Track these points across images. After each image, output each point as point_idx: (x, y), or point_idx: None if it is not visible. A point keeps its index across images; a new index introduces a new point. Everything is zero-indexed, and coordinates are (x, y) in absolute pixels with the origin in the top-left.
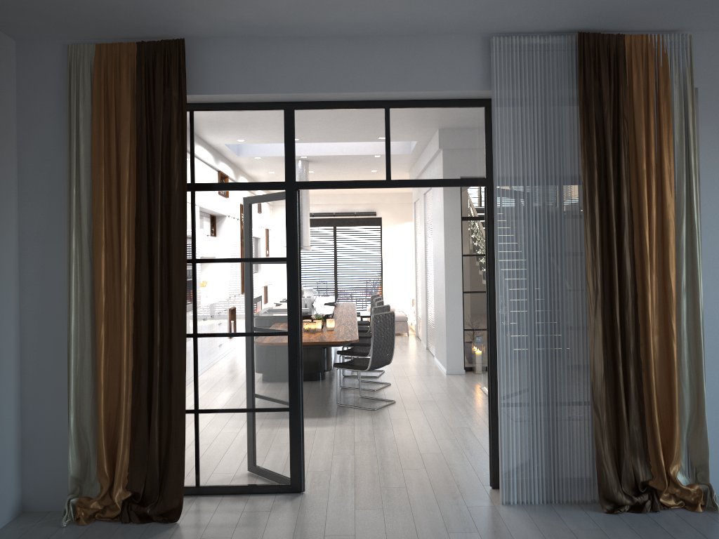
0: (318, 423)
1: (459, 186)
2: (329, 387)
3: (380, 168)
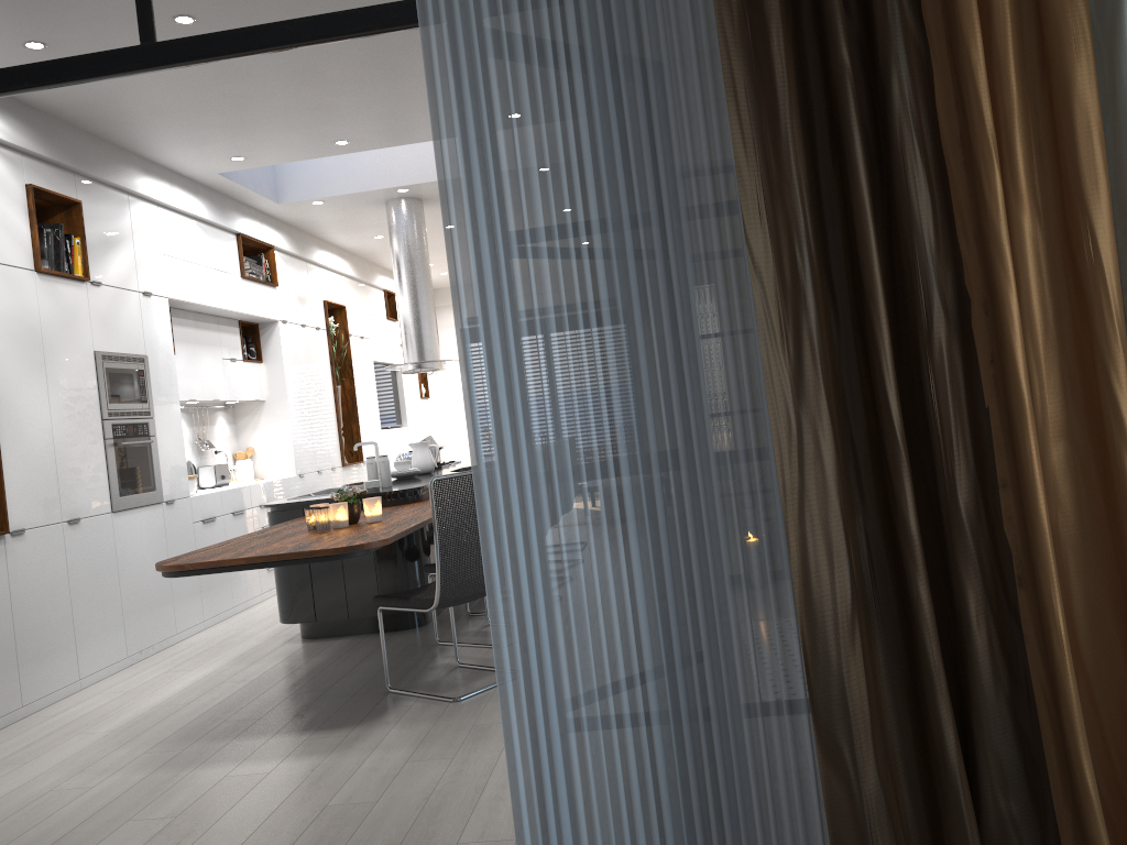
0: (297, 748)
1: (363, 32)
2: (416, 645)
3: (123, 12)
